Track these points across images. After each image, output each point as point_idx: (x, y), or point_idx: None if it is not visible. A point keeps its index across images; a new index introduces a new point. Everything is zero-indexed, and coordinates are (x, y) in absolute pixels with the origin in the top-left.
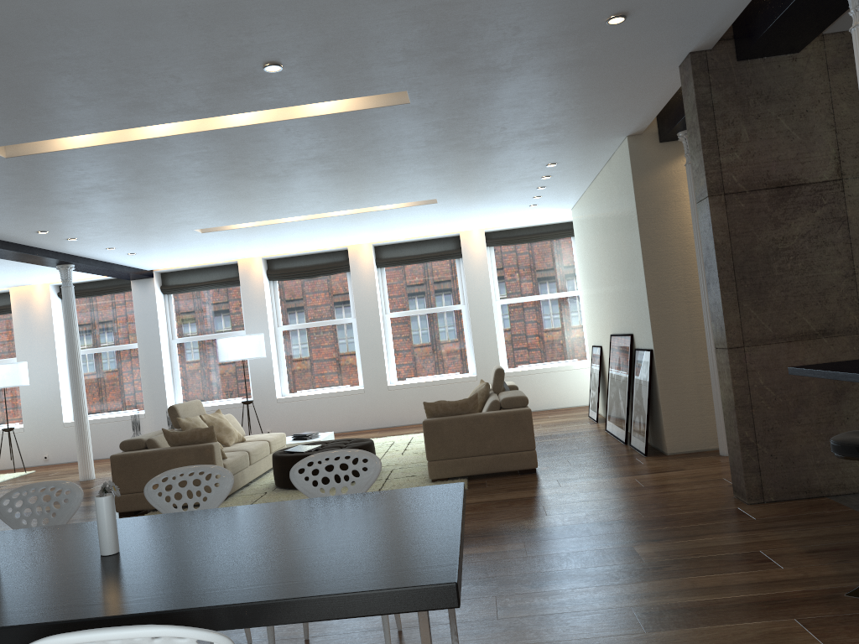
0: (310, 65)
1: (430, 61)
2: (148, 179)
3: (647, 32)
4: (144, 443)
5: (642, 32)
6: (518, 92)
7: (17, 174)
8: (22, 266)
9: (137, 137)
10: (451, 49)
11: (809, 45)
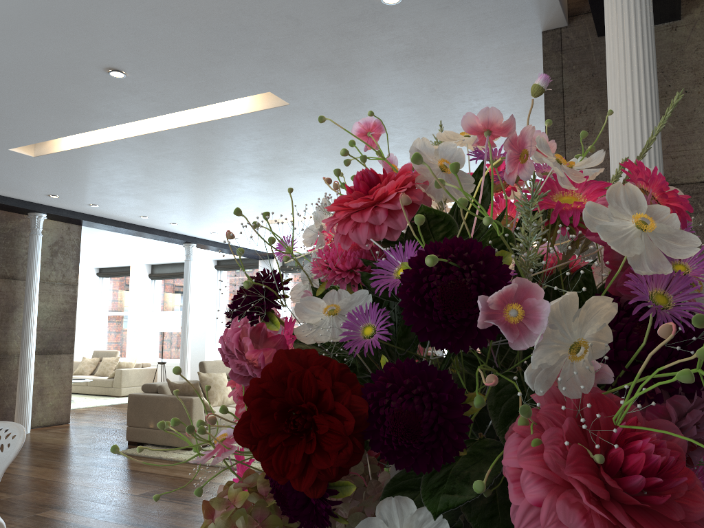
0: (146, 70)
1: (251, 60)
2: (161, 176)
3: (451, 10)
4: (156, 388)
5: (445, 10)
6: (389, 89)
7: (60, 170)
8: (168, 243)
9: (105, 140)
10: (254, 46)
11: (697, 9)
